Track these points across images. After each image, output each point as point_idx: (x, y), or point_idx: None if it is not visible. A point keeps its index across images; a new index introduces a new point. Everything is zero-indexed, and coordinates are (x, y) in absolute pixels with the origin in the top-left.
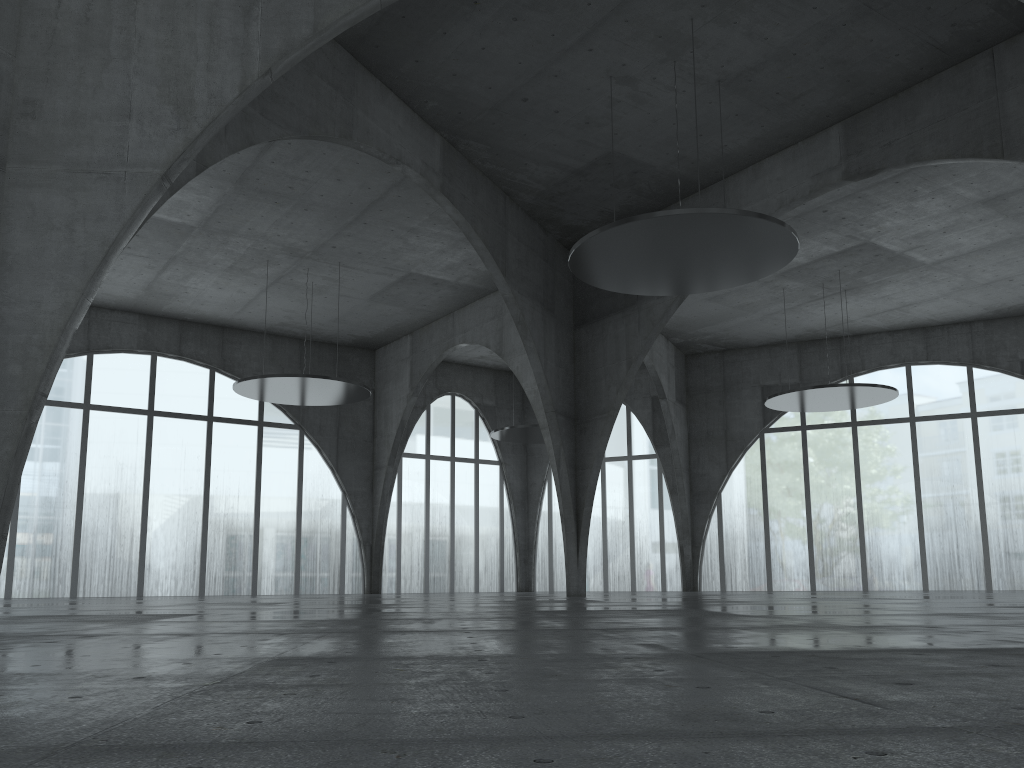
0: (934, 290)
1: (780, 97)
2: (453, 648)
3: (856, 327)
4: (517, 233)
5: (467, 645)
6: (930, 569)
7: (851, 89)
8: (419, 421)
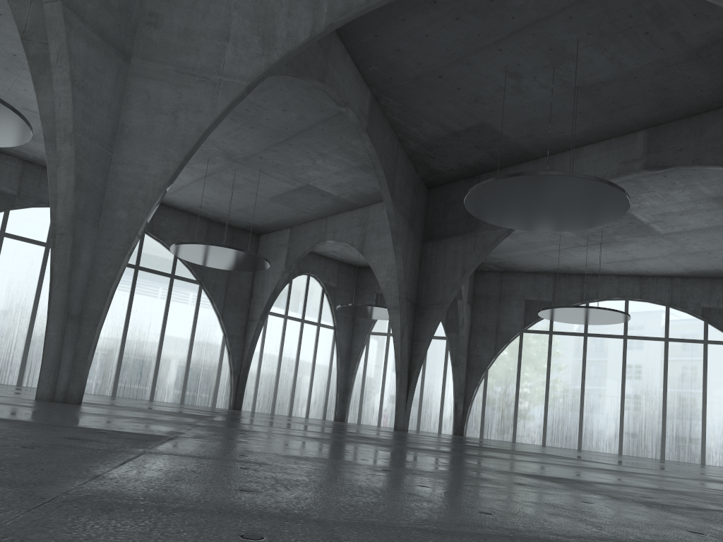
0: (658, 252)
1: (613, 105)
2: (593, 477)
3: (597, 269)
4: (401, 169)
5: (587, 475)
6: (625, 440)
7: (662, 108)
8: (283, 290)
